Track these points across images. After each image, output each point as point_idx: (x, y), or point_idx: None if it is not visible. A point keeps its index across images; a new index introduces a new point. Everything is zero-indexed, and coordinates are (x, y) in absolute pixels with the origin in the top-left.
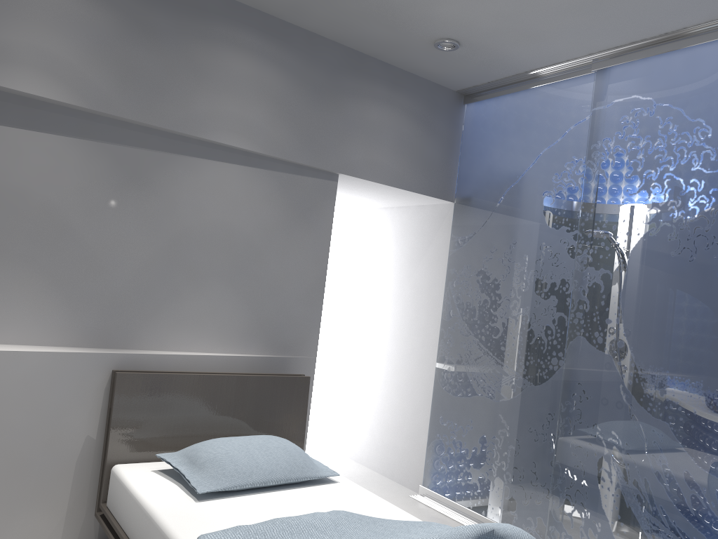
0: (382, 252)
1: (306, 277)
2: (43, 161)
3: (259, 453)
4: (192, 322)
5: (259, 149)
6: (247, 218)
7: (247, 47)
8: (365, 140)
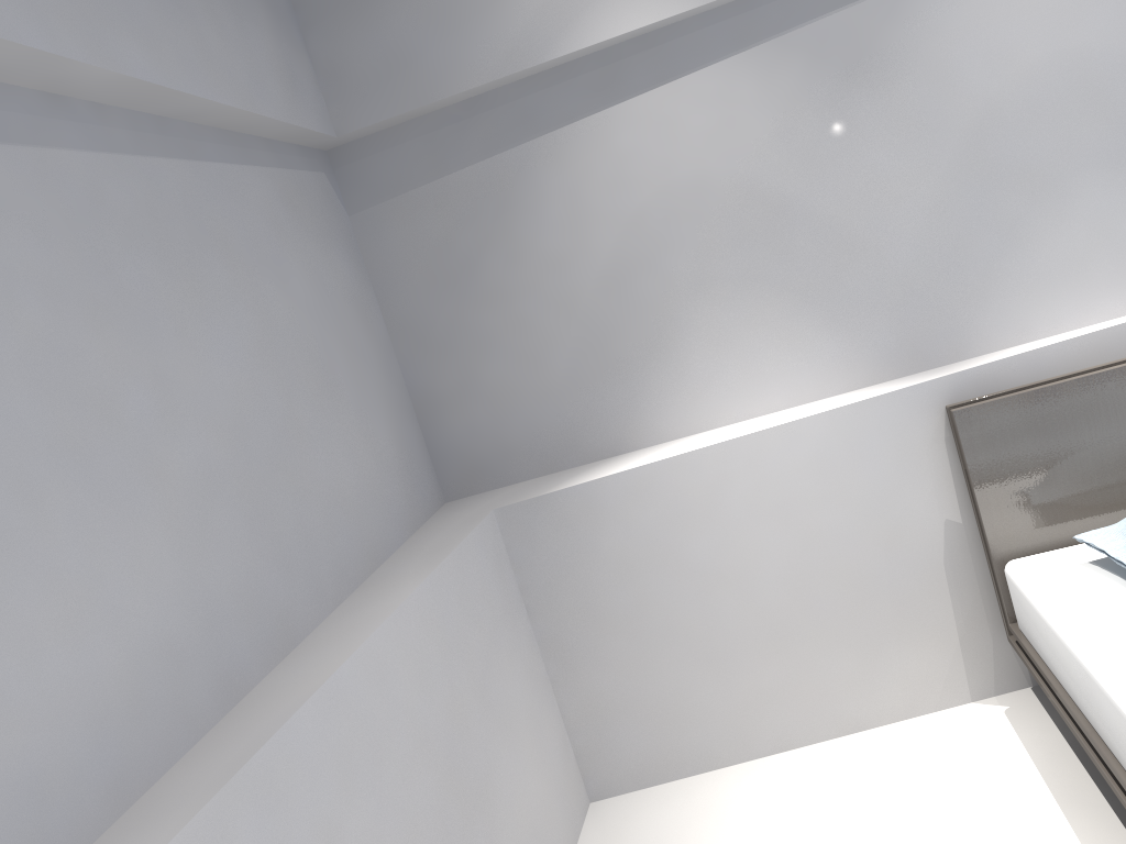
0: None
1: None
2: (707, 118)
3: None
4: (1067, 272)
5: None
6: (1111, 20)
7: None
8: None
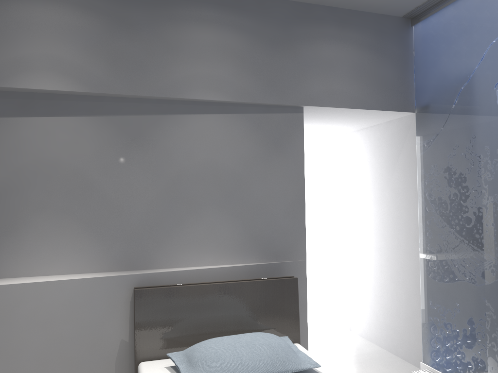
0: (364, 165)
1: (287, 195)
2: (67, 137)
3: (244, 351)
4: (196, 243)
5: (230, 98)
6: (229, 155)
7: (208, 20)
8: (322, 74)
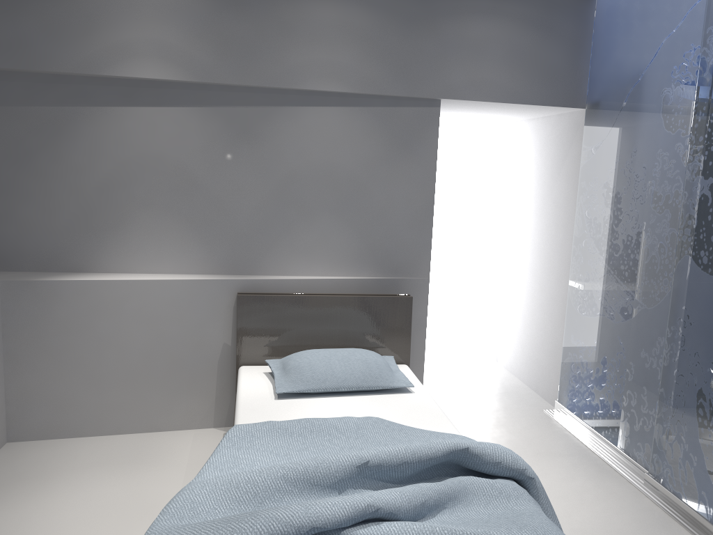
0: (530, 166)
1: (413, 204)
2: (172, 129)
3: (338, 364)
4: (306, 251)
5: (352, 89)
6: (348, 155)
7: None
8: (468, 60)
